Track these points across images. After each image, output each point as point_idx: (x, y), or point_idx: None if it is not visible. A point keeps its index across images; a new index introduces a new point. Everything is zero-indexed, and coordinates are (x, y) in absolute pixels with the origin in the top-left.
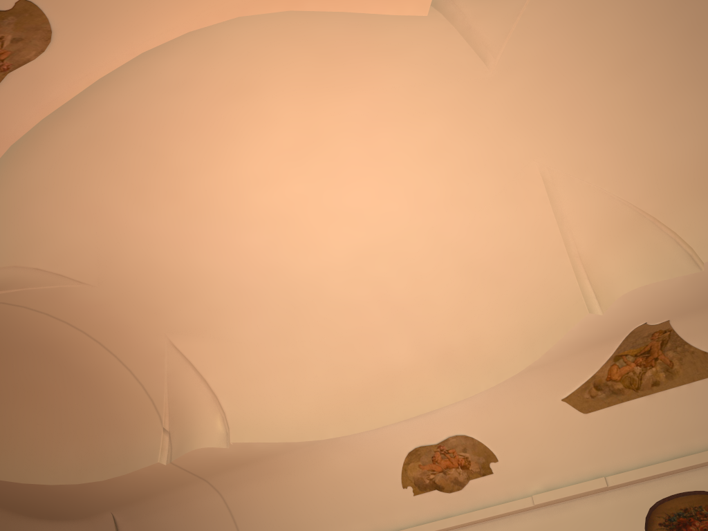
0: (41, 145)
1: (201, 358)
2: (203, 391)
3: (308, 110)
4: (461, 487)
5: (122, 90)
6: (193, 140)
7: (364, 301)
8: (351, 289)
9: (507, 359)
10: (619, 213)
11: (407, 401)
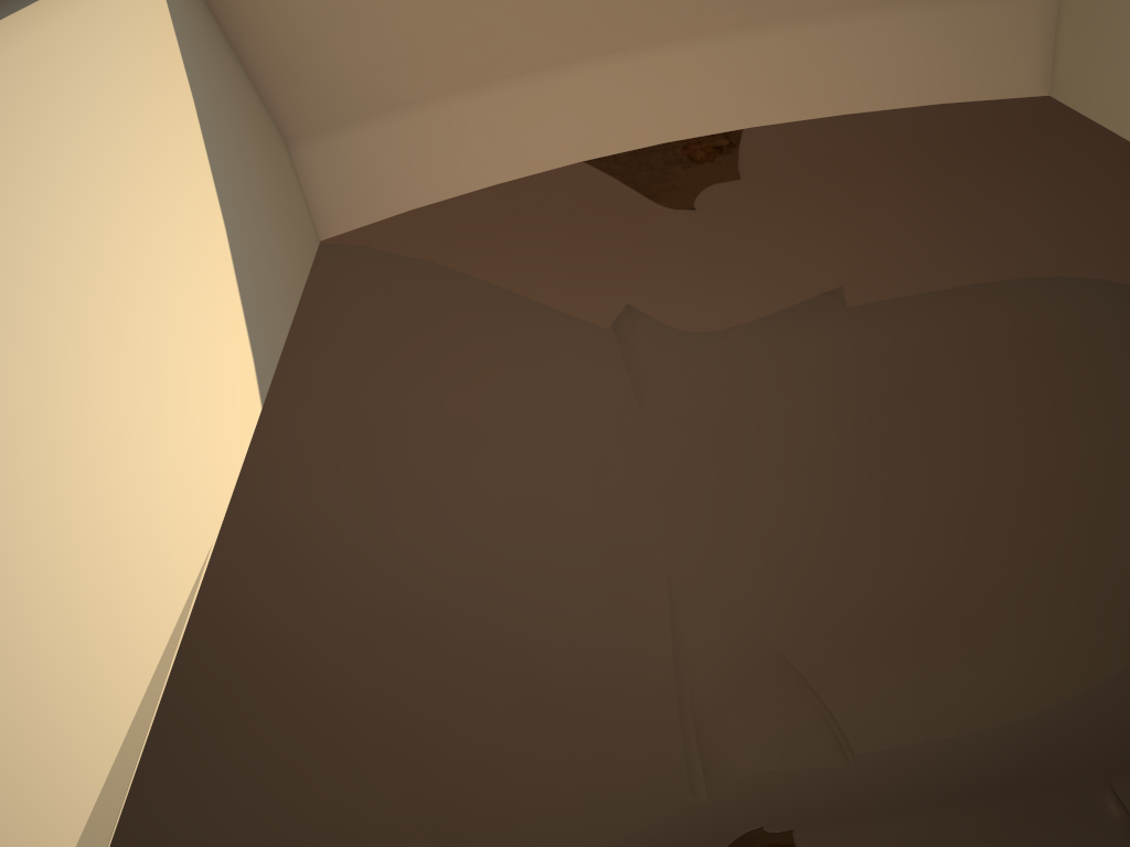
0: None
1: None
2: None
3: (376, 390)
4: None
5: None
6: None
7: (351, 700)
8: (336, 676)
9: (550, 845)
10: (757, 657)
11: None
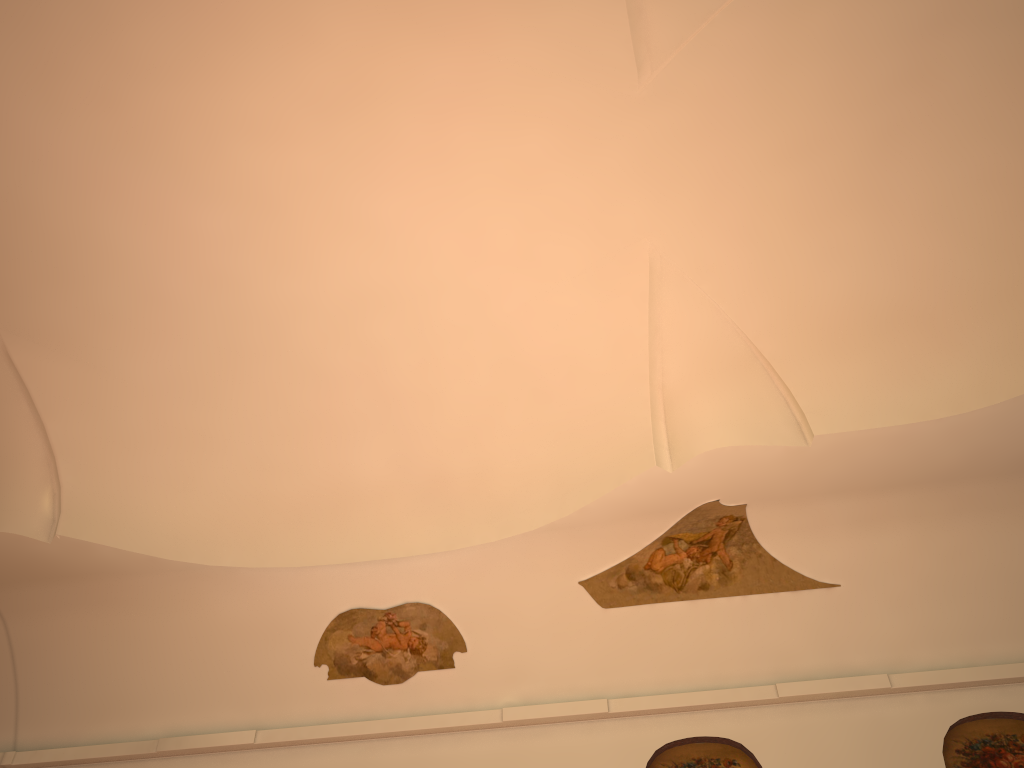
0: None
1: (49, 388)
2: (33, 443)
3: (371, 44)
4: (403, 679)
5: None
6: (175, 21)
7: (343, 372)
8: (330, 348)
9: (522, 508)
10: (728, 345)
11: (360, 537)
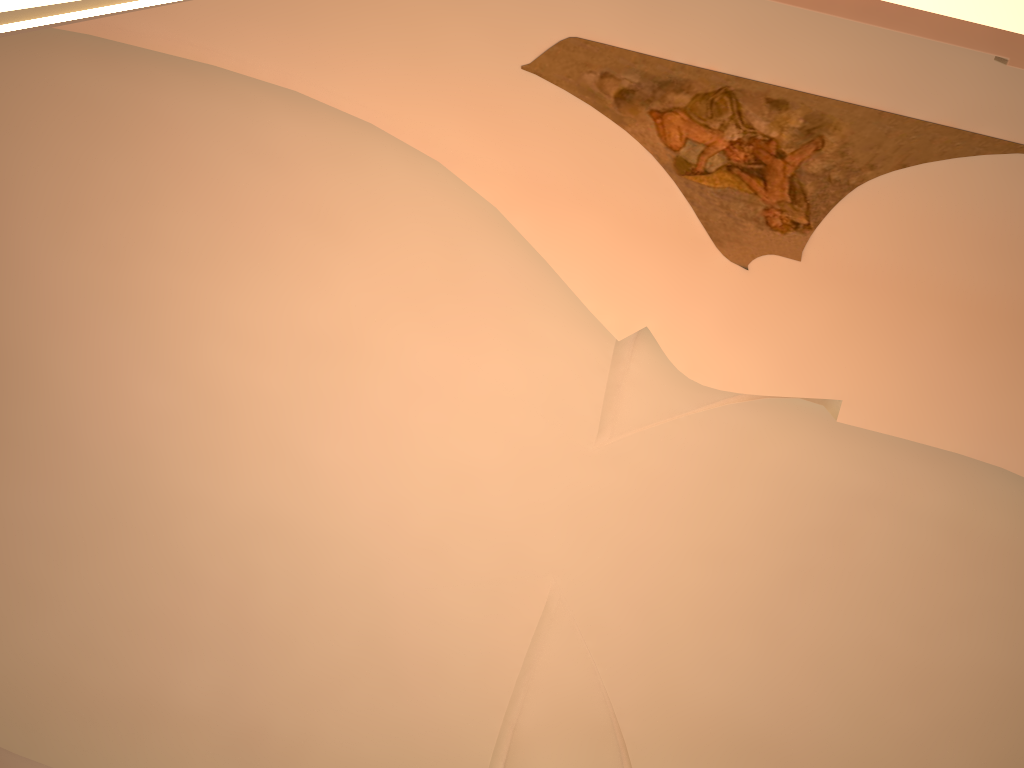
0: (28, 54)
1: None
2: None
3: (374, 312)
4: None
5: (201, 98)
6: (210, 222)
7: (211, 582)
8: (210, 554)
9: None
10: (592, 709)
11: (145, 763)
